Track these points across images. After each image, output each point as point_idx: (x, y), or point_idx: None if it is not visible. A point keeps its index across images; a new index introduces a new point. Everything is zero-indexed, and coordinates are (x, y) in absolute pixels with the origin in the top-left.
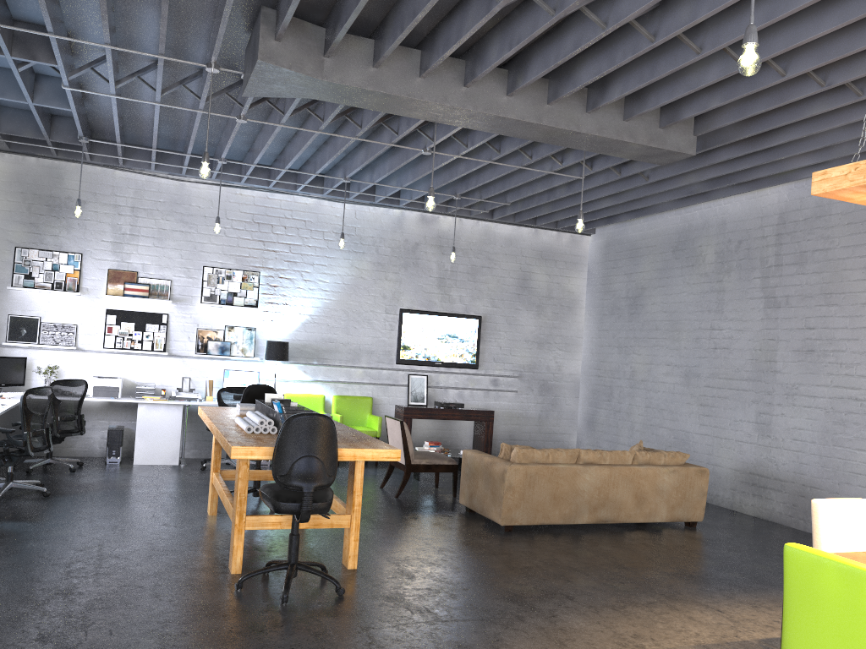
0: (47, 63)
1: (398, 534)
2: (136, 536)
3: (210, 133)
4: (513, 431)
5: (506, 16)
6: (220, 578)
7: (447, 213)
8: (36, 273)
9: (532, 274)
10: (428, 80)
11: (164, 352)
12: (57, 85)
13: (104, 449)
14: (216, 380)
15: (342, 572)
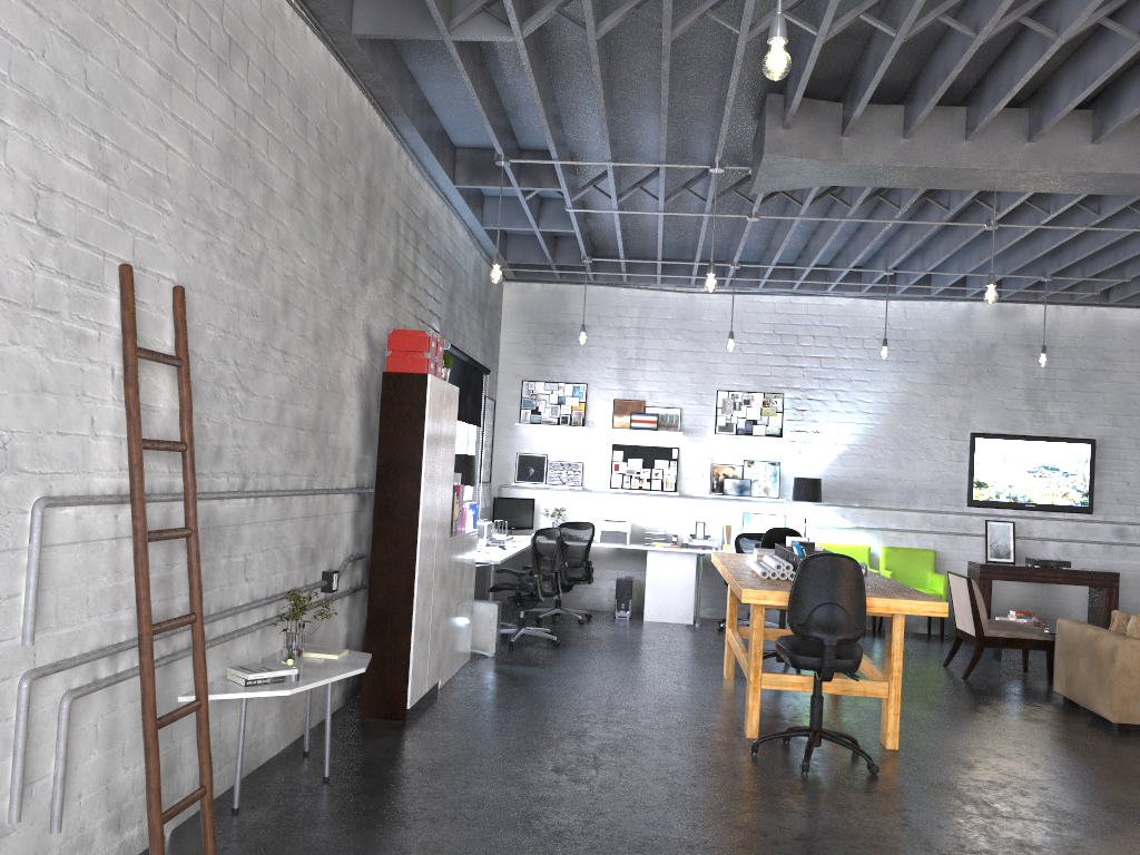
0: (552, 189)
1: (959, 719)
2: (646, 690)
3: (720, 234)
4: None
5: (1079, 47)
6: (733, 740)
7: (1037, 300)
8: (542, 407)
9: None
10: (977, 142)
11: (674, 492)
12: (561, 207)
13: (612, 602)
14: (734, 526)
15: (879, 751)
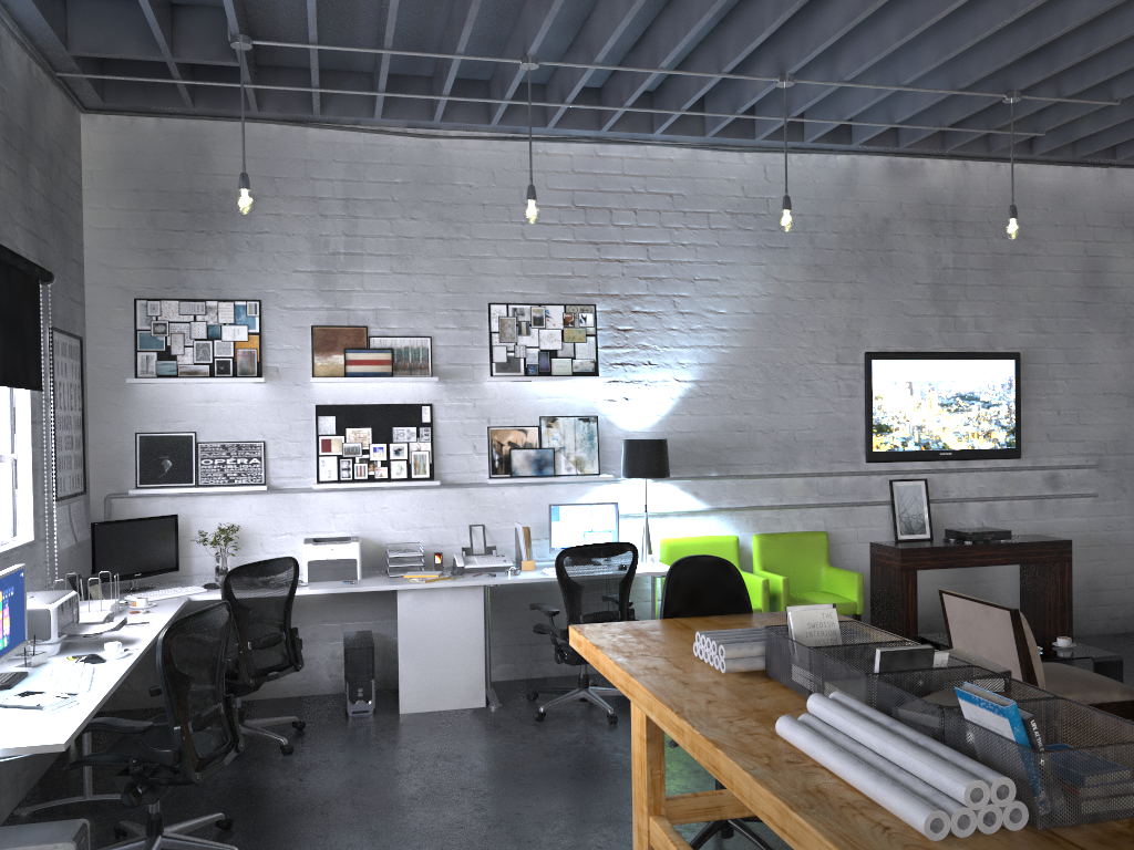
0: None
1: None
2: None
3: (497, 5)
4: (1094, 573)
5: None
6: None
7: (943, 152)
8: (179, 347)
9: (1108, 260)
10: None
11: (433, 481)
12: None
13: (338, 678)
14: (531, 526)
15: None
